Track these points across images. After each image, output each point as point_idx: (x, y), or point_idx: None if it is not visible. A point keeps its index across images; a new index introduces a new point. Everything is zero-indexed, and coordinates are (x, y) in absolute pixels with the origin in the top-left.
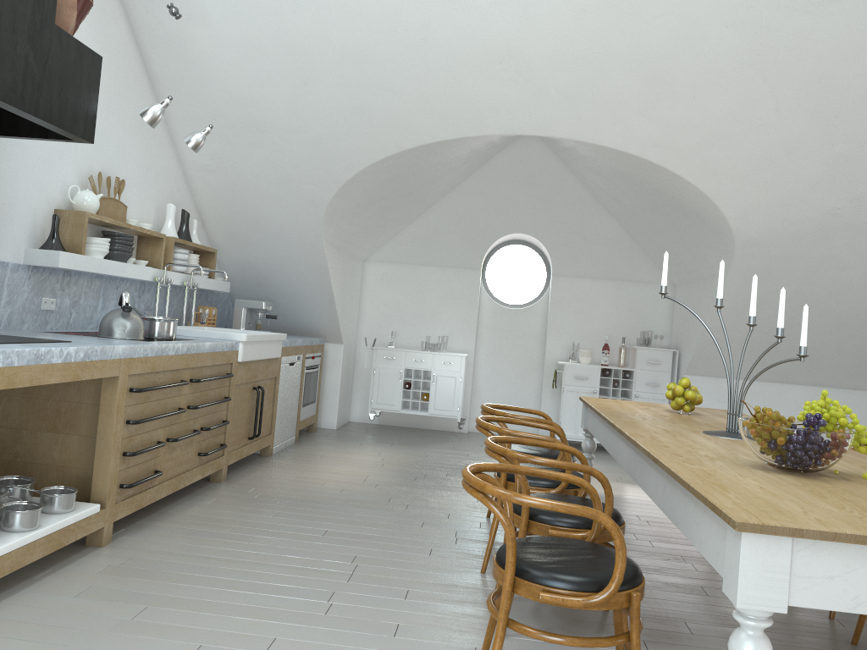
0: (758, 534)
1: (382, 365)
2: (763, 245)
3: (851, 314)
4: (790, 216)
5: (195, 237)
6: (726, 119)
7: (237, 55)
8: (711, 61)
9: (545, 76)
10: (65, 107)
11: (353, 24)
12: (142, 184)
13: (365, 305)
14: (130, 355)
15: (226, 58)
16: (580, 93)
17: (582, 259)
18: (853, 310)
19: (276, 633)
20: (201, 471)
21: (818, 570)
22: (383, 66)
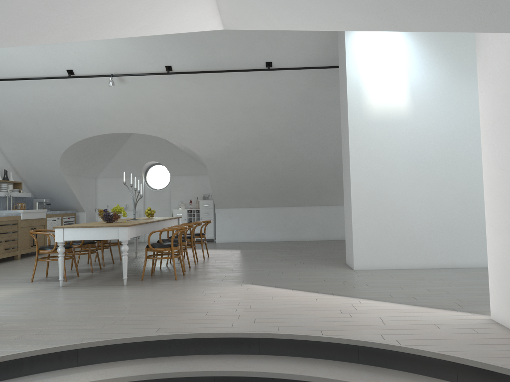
0: (57, 228)
1: None
2: (212, 160)
3: (257, 179)
4: (214, 149)
5: (11, 178)
6: (176, 122)
7: (11, 117)
8: (161, 107)
9: (113, 115)
10: None
11: (46, 106)
12: None
13: (98, 196)
14: None
15: (8, 119)
16: (126, 119)
17: (179, 168)
18: (256, 178)
19: (1, 277)
20: (7, 254)
21: (68, 233)
22: (60, 117)
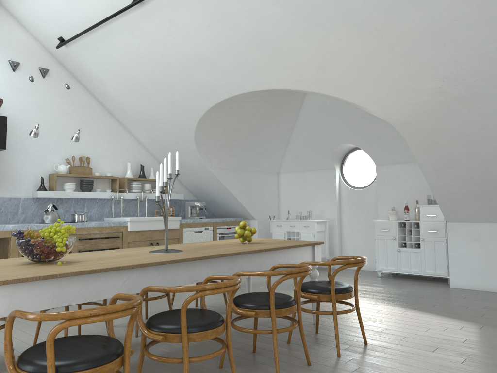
0: None
1: (276, 230)
2: (413, 125)
3: None
4: (411, 101)
5: (151, 175)
6: (318, 54)
7: (122, 93)
8: (281, 26)
9: (221, 62)
10: None
11: (142, 66)
12: (111, 156)
13: (281, 198)
14: (19, 229)
15: (121, 95)
16: (241, 65)
17: (386, 152)
18: None
19: None
20: None
21: None
22: (165, 80)
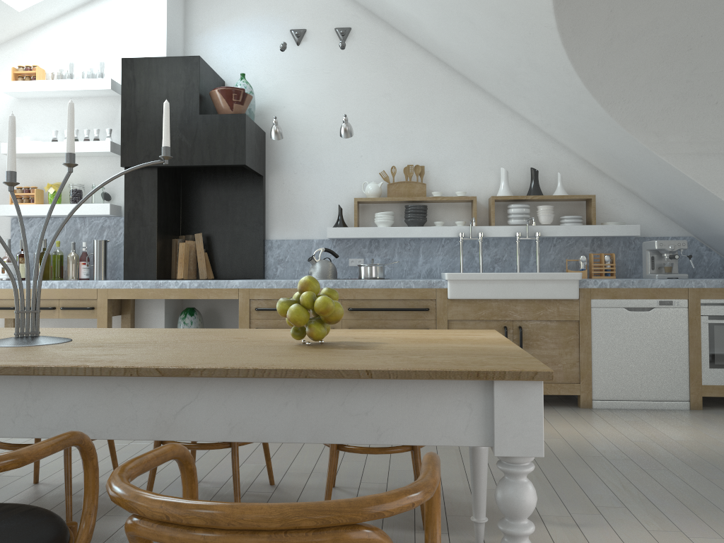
0: None
1: None
2: None
3: None
4: None
5: (557, 189)
6: None
7: (446, 31)
8: None
9: None
10: (215, 153)
11: None
12: (470, 159)
13: None
14: (250, 287)
15: (448, 37)
16: None
17: None
18: None
19: None
20: None
21: None
22: None
